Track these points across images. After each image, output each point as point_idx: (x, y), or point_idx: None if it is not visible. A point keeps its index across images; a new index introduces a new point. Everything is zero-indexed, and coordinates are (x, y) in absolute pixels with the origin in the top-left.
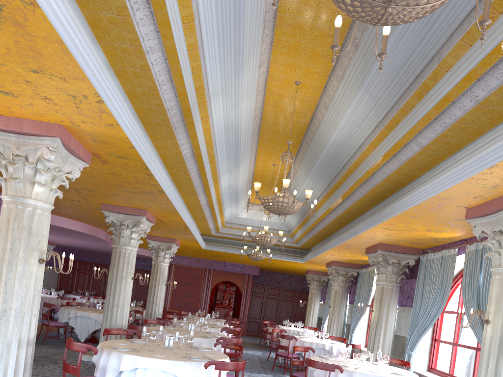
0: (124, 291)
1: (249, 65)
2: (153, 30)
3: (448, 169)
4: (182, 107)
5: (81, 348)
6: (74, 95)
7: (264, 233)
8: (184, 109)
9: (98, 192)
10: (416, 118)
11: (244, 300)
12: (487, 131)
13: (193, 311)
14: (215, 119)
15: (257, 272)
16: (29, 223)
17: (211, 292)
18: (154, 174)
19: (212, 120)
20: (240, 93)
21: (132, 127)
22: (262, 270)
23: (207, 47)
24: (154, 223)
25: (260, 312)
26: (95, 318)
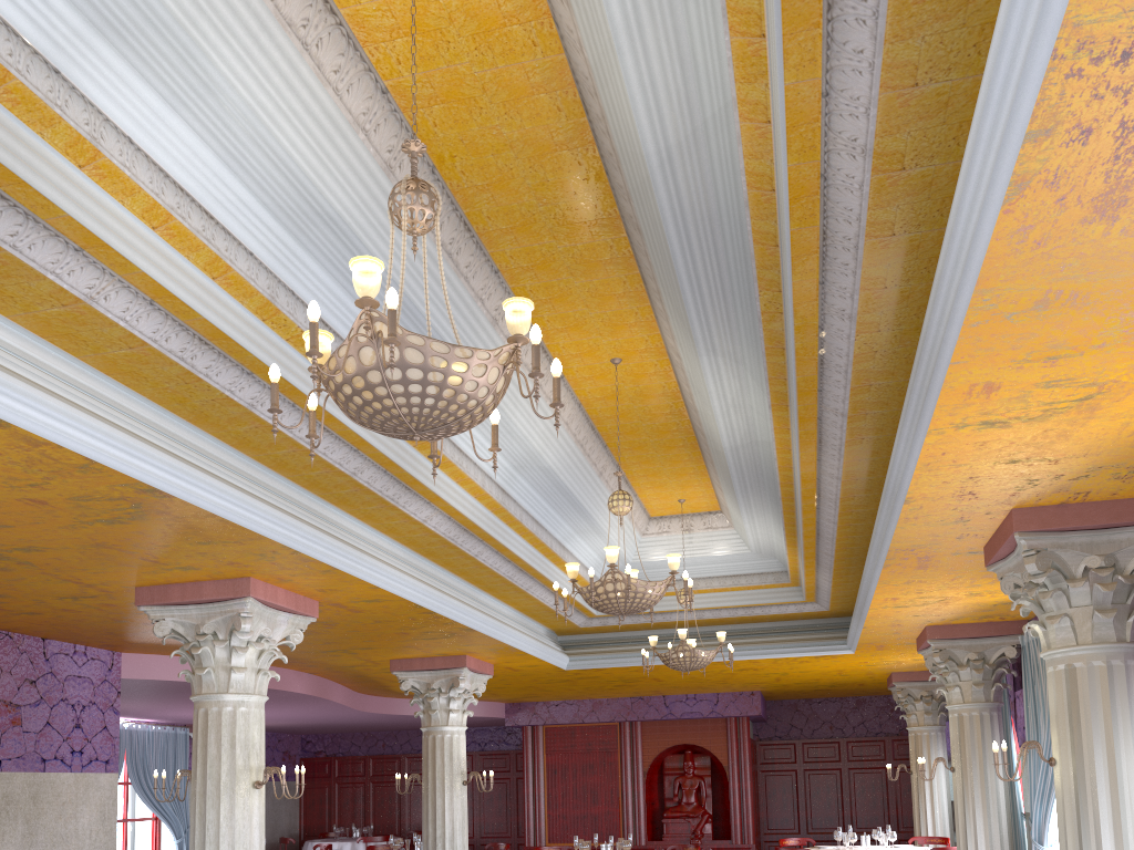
0: (231, 827)
1: None
2: None
3: None
4: None
5: None
6: None
7: (609, 570)
8: None
9: (53, 548)
10: None
11: (736, 789)
12: None
13: (607, 839)
14: (187, 176)
15: (755, 706)
16: None
17: (648, 781)
18: (7, 415)
19: (177, 181)
20: (162, 9)
21: None
22: (778, 700)
23: None
24: (316, 616)
25: (796, 814)
26: None
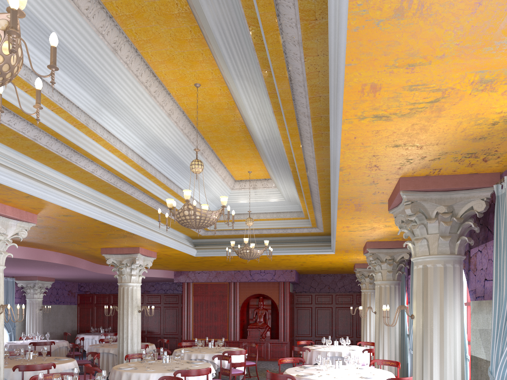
0: None
1: None
2: None
3: None
4: None
5: None
6: None
7: (186, 203)
8: None
9: None
10: None
11: (282, 315)
12: None
13: (221, 337)
14: None
15: (292, 277)
16: None
17: (241, 311)
18: None
19: None
20: None
21: None
22: (305, 274)
23: None
24: (35, 222)
25: (310, 328)
26: (4, 375)
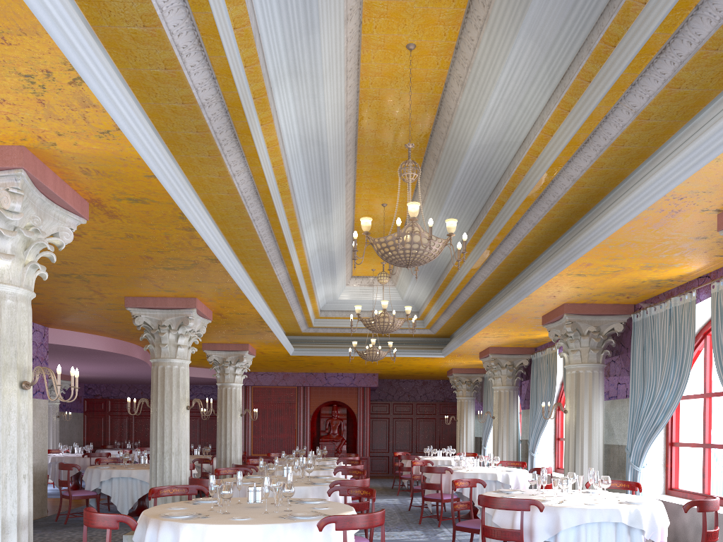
0: (177, 429)
1: (329, 14)
2: None
3: (687, 143)
4: (226, 99)
5: (108, 523)
6: (30, 75)
7: (382, 312)
8: (230, 104)
9: (115, 276)
10: (627, 57)
11: (361, 426)
12: None
13: (288, 452)
14: (284, 125)
15: (375, 382)
16: None
17: (312, 421)
18: (197, 227)
19: (280, 127)
20: (320, 71)
21: (145, 135)
22: (381, 379)
23: None
24: (212, 319)
25: (387, 442)
26: (140, 477)
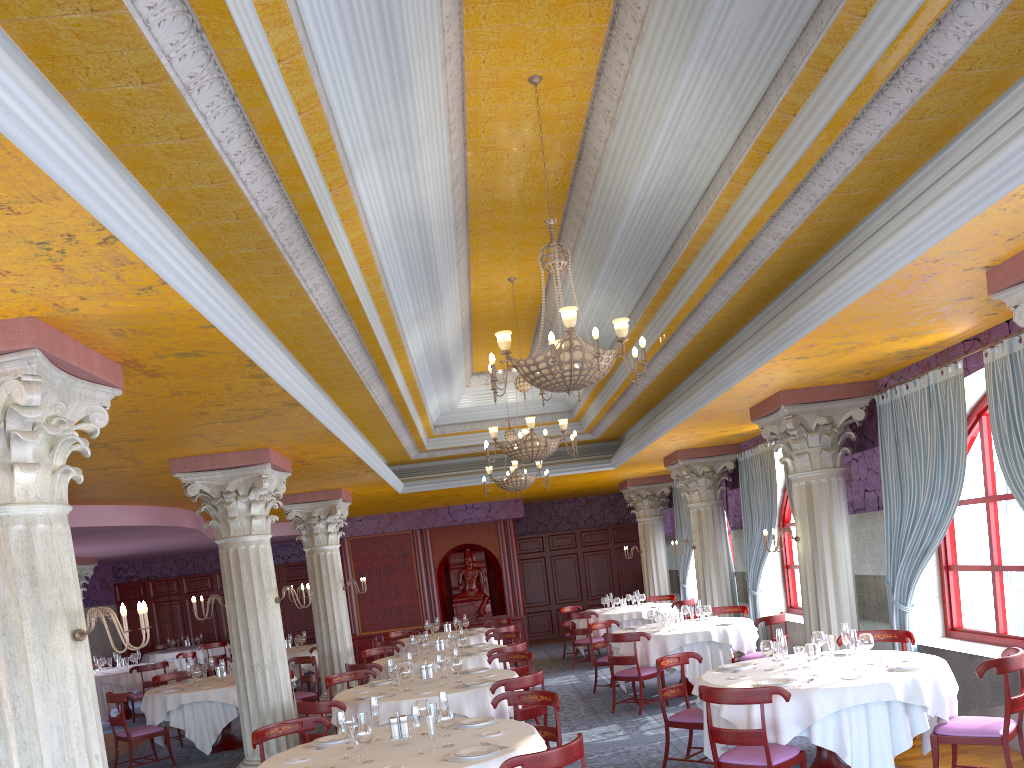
0: (267, 632)
1: (423, 63)
2: (188, 30)
3: (937, 189)
4: (295, 203)
5: None
6: (45, 242)
7: (529, 433)
8: (301, 208)
9: (156, 438)
10: (846, 87)
11: (508, 575)
12: (1023, 75)
13: (411, 624)
14: (370, 211)
15: (520, 510)
16: (27, 560)
17: (438, 576)
18: (271, 371)
19: (365, 215)
20: (416, 137)
21: (198, 280)
22: (527, 504)
23: (319, 44)
24: (291, 471)
25: (546, 590)
26: (221, 699)
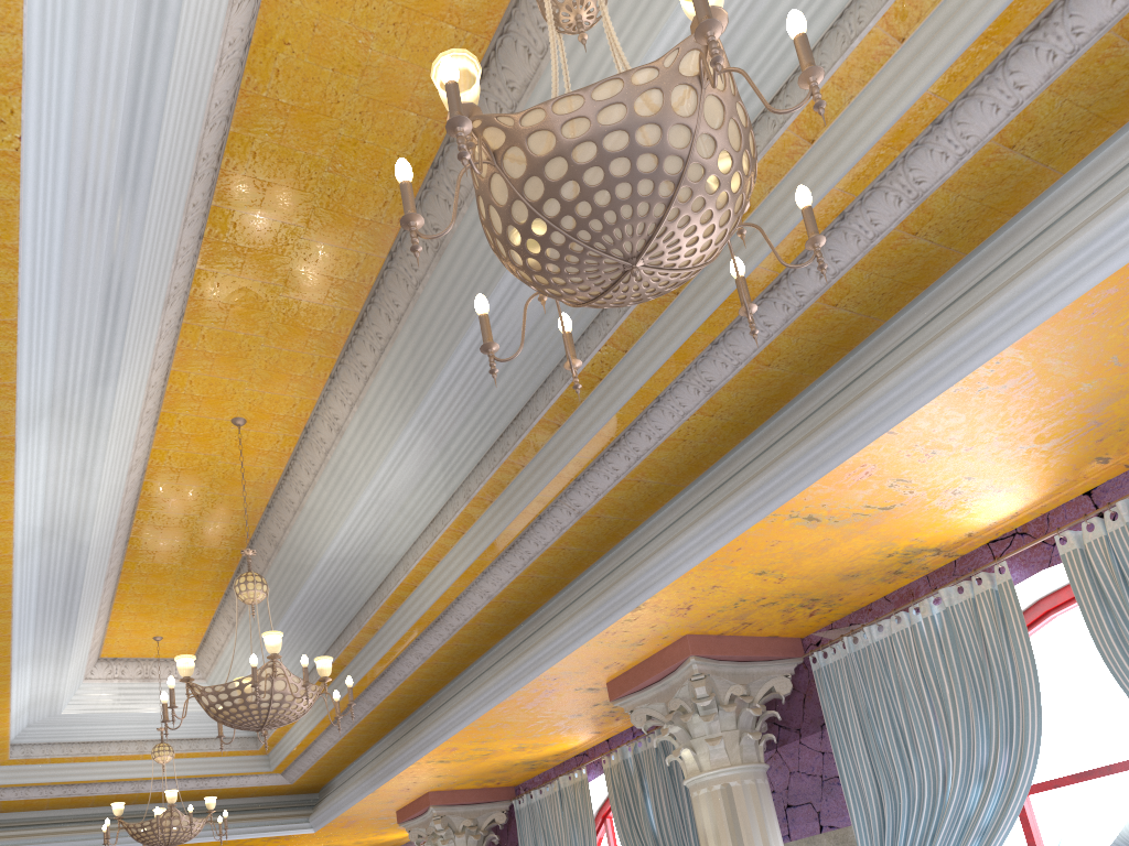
0: None
1: None
2: None
3: None
4: None
5: None
6: None
7: (269, 663)
8: None
9: None
10: None
11: None
12: None
13: None
14: None
15: None
16: None
17: None
18: None
19: None
20: None
21: None
22: None
23: None
24: None
25: None
26: None
